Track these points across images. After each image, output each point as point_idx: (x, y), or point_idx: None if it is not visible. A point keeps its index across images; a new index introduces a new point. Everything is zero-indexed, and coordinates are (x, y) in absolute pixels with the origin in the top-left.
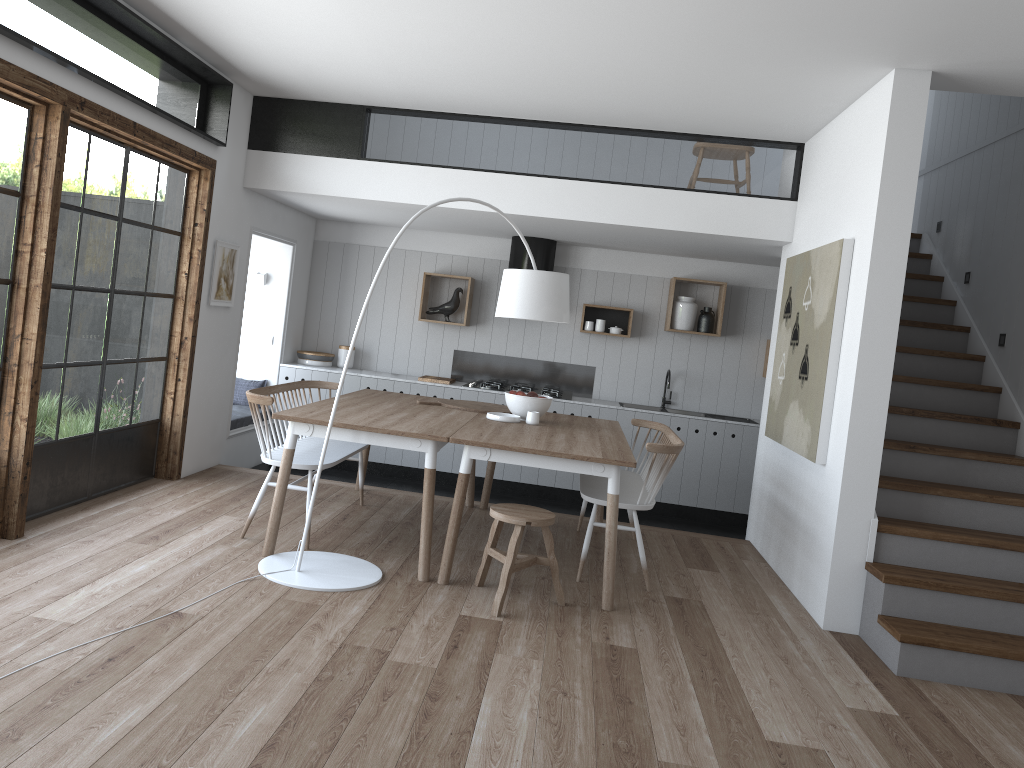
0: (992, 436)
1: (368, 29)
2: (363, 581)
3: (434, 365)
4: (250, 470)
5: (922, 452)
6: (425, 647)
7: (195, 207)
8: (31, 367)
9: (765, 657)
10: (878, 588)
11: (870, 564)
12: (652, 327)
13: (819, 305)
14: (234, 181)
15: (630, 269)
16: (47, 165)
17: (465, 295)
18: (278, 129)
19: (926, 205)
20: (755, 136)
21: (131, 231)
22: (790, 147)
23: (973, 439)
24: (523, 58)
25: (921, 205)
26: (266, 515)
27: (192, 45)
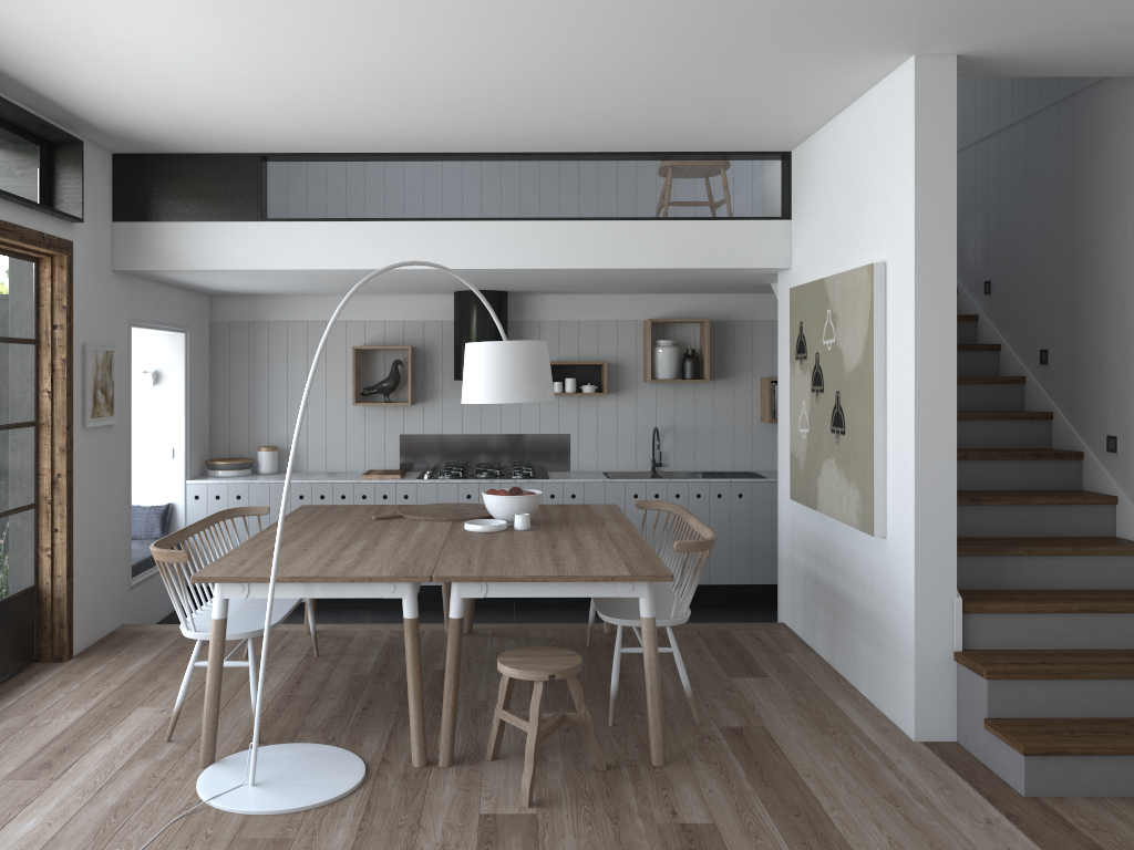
0: (1055, 471)
1: (259, 57)
2: (343, 784)
3: (378, 456)
4: (165, 627)
5: (987, 503)
6: None
7: (51, 304)
8: None
9: (869, 802)
10: (978, 685)
11: (961, 655)
12: (630, 379)
13: (849, 344)
14: (100, 264)
15: (596, 315)
16: None
17: (405, 367)
18: (150, 193)
19: None
20: (735, 148)
21: None
22: (775, 157)
23: (1035, 478)
24: (461, 78)
25: None
26: (196, 696)
27: (21, 96)
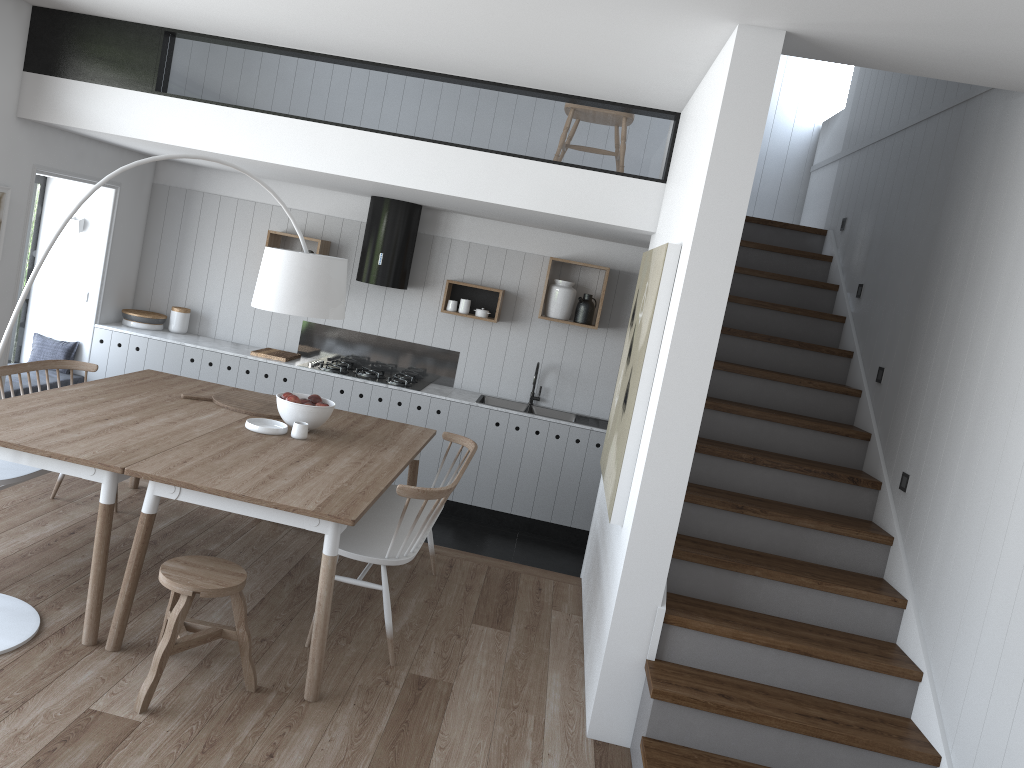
0: (847, 496)
1: None
2: None
3: (280, 336)
4: None
5: (751, 514)
6: None
7: None
8: None
9: None
10: (649, 700)
11: (648, 665)
12: (526, 312)
13: (644, 322)
14: None
15: (507, 243)
16: None
17: None
18: (60, 49)
19: (836, 196)
20: (621, 100)
21: None
22: (665, 116)
23: (824, 498)
24: None
25: (832, 195)
26: None
27: None
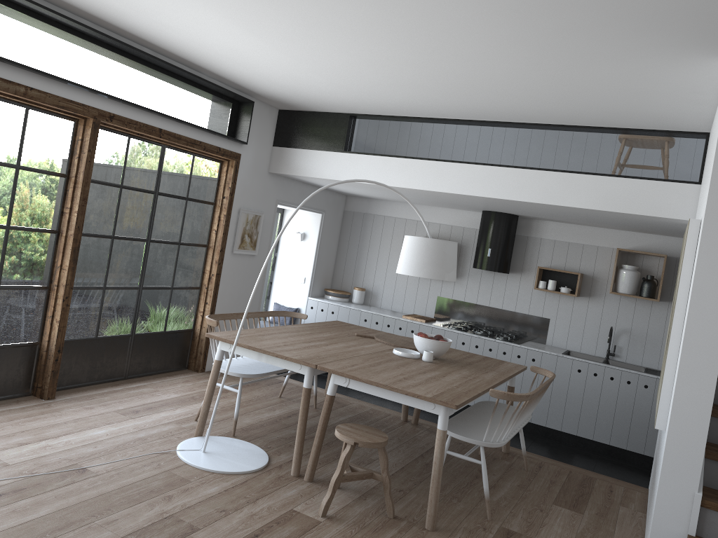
0: None
1: (296, 57)
2: (243, 468)
3: (422, 307)
4: None
5: None
6: (231, 531)
7: (224, 185)
8: (64, 287)
9: None
10: None
11: (688, 537)
12: (600, 289)
13: (678, 279)
14: (259, 168)
15: (583, 240)
16: (82, 157)
17: None
18: (292, 132)
19: None
20: (659, 127)
21: (166, 201)
22: (697, 136)
23: None
24: (415, 71)
25: None
26: (233, 406)
27: (213, 76)
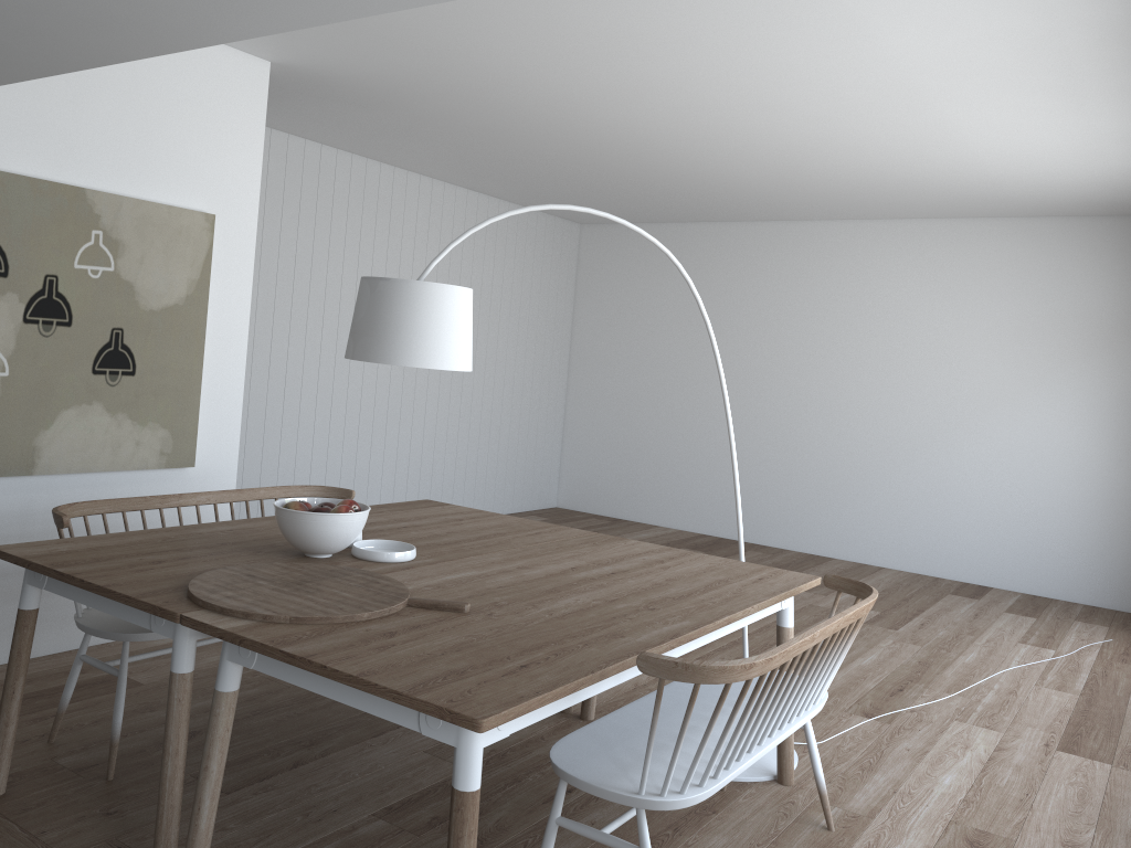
0: None
1: None
2: None
3: None
4: None
5: None
6: None
7: None
8: None
9: None
10: None
11: None
12: None
13: (154, 280)
14: None
15: None
16: None
17: None
18: None
19: None
20: None
21: None
22: None
23: None
24: None
25: None
26: None
27: None
